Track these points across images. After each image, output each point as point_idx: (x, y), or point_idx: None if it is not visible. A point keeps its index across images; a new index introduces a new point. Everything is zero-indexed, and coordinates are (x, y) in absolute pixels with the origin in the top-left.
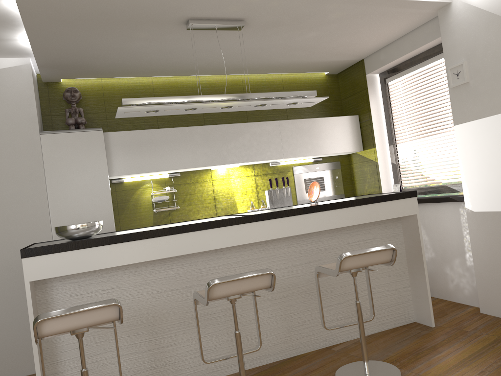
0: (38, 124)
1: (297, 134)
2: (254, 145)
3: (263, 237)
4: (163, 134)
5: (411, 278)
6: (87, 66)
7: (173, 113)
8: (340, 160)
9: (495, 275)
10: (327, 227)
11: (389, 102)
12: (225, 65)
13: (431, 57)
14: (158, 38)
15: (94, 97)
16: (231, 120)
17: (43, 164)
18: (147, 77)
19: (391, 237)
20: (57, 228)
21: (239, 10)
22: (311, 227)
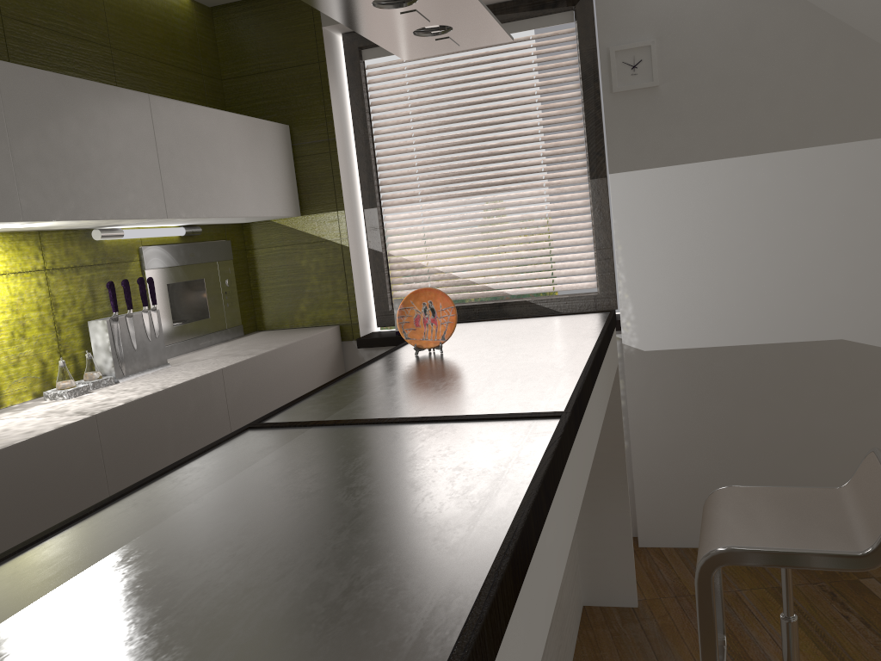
0: None
1: (190, 149)
2: (92, 161)
3: (580, 492)
4: None
5: (581, 510)
6: None
7: None
8: (229, 238)
9: (682, 470)
10: (600, 421)
11: (367, 106)
12: None
13: (507, 20)
14: None
15: None
16: None
17: None
18: None
19: None
20: None
21: None
22: (596, 429)
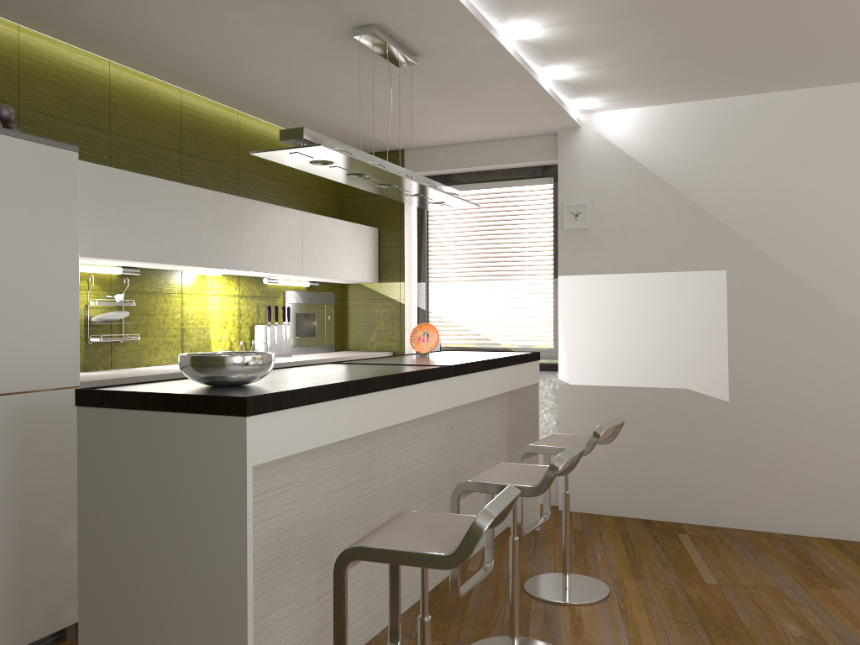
0: None
1: (319, 240)
2: (272, 244)
3: (456, 401)
4: (157, 190)
5: None
6: (62, 3)
7: (320, 173)
8: (334, 291)
9: (588, 462)
10: (493, 392)
11: (426, 220)
12: (260, 94)
13: (513, 179)
14: (280, 24)
15: (0, 63)
16: (218, 189)
17: None
18: (102, 59)
19: (501, 412)
20: (219, 359)
21: (440, 44)
22: (485, 391)
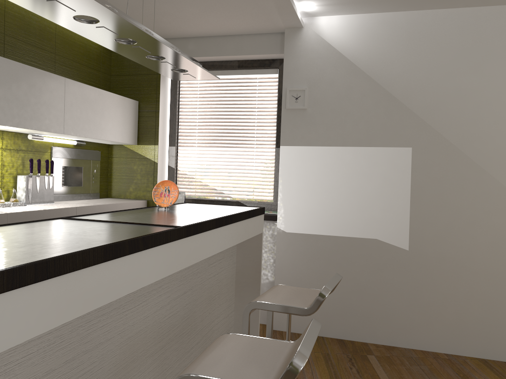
0: None
1: (82, 105)
2: (31, 103)
3: (187, 262)
4: None
5: (237, 301)
6: None
7: (42, 12)
8: (100, 150)
9: None
10: (225, 246)
11: (178, 97)
12: None
13: (248, 68)
14: None
15: None
16: None
17: None
18: None
19: (231, 256)
20: None
21: None
22: (217, 247)
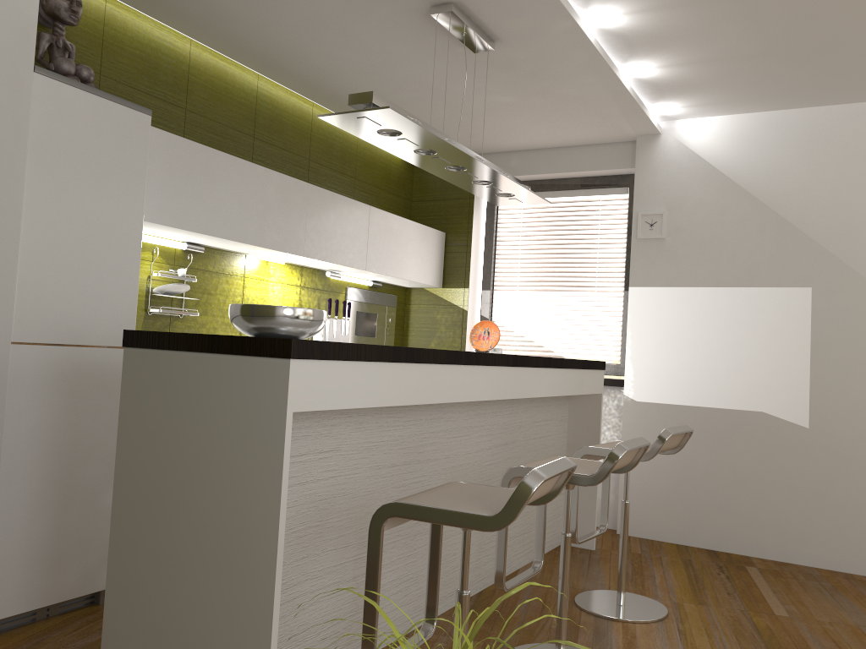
0: (34, 46)
1: (385, 237)
2: (337, 234)
3: (513, 393)
4: (226, 166)
5: None
6: None
7: (388, 147)
8: (396, 294)
9: (651, 485)
10: (554, 392)
11: (495, 227)
12: (335, 82)
13: (587, 188)
14: None
15: (86, 31)
16: None
17: (27, 144)
18: (183, 38)
19: (561, 421)
20: (269, 308)
21: (518, 28)
22: (545, 390)
